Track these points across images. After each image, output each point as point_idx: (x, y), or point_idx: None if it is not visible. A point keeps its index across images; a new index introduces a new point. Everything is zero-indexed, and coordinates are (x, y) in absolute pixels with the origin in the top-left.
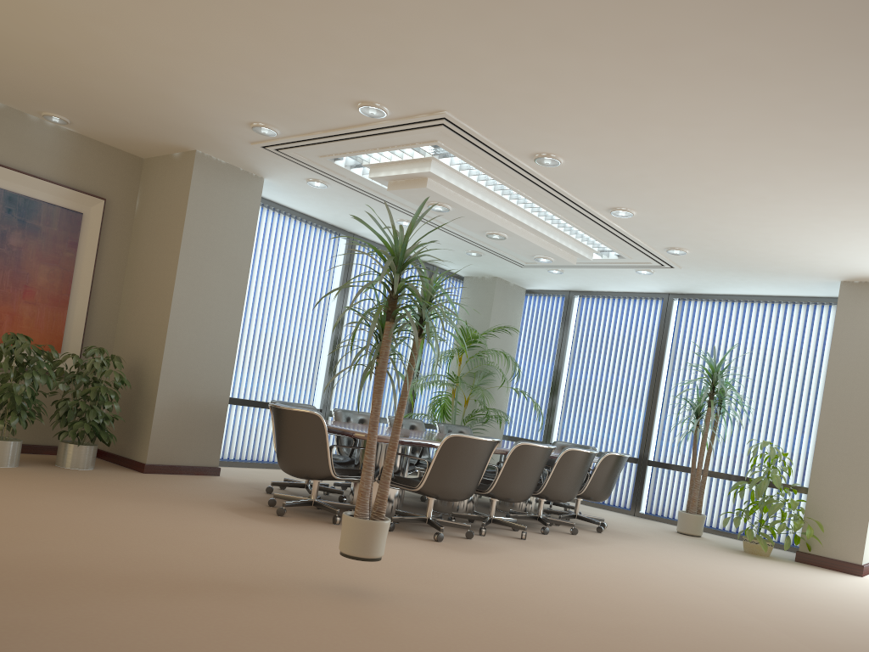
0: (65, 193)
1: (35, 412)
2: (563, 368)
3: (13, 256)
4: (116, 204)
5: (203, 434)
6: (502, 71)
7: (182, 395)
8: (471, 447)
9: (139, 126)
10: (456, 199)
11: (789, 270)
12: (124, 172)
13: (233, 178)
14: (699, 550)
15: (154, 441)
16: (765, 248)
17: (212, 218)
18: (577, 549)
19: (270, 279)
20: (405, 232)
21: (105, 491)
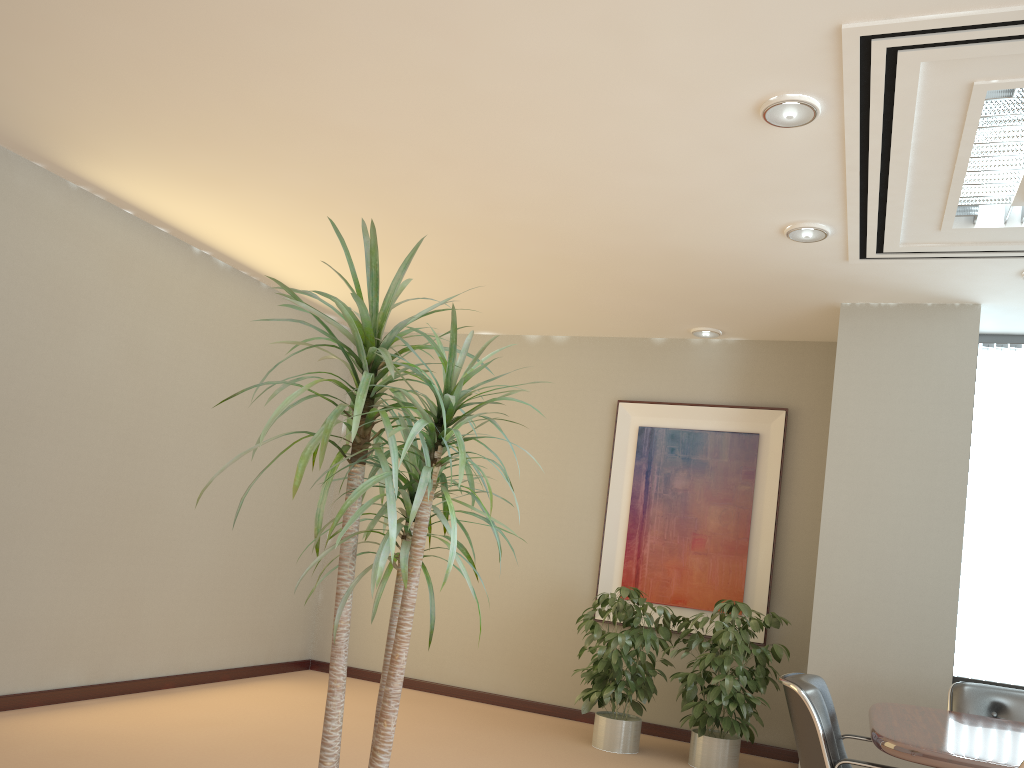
0: (735, 415)
1: (641, 684)
2: None
3: (678, 501)
4: (807, 411)
5: None
6: None
7: (853, 671)
8: None
9: (749, 302)
10: None
11: None
12: (814, 368)
13: (915, 322)
14: None
15: None
16: None
17: (880, 392)
18: None
19: None
20: None
21: None
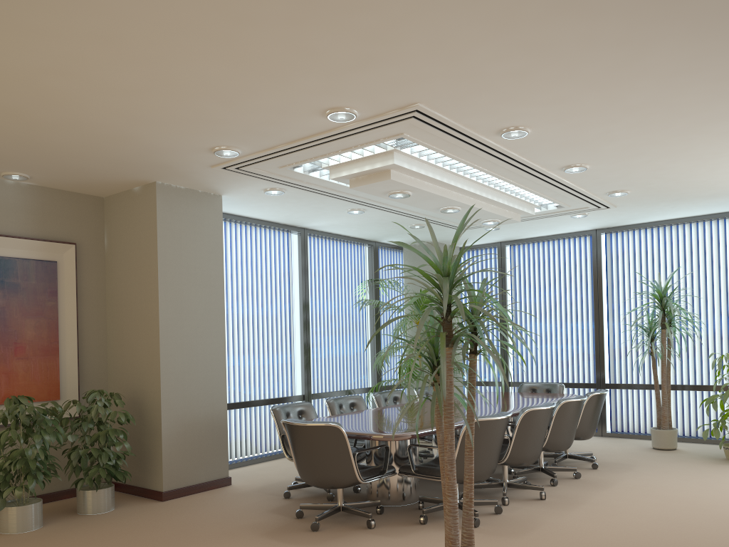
0: (37, 246)
1: (49, 469)
2: (507, 312)
3: None
4: (86, 245)
5: (209, 449)
6: (491, 52)
7: (185, 417)
8: (491, 428)
9: (99, 169)
10: (417, 185)
11: (724, 192)
12: (88, 214)
13: (194, 201)
14: (692, 469)
15: (167, 468)
16: (709, 177)
17: (182, 243)
18: (598, 500)
19: (238, 286)
20: (353, 219)
21: (138, 541)
